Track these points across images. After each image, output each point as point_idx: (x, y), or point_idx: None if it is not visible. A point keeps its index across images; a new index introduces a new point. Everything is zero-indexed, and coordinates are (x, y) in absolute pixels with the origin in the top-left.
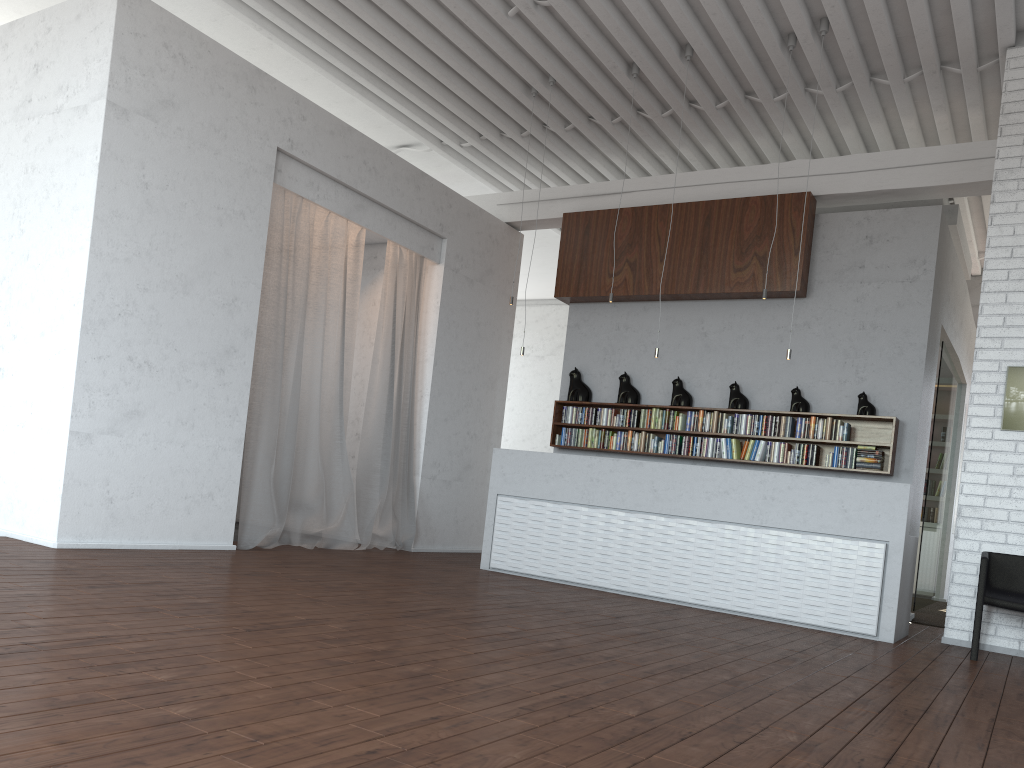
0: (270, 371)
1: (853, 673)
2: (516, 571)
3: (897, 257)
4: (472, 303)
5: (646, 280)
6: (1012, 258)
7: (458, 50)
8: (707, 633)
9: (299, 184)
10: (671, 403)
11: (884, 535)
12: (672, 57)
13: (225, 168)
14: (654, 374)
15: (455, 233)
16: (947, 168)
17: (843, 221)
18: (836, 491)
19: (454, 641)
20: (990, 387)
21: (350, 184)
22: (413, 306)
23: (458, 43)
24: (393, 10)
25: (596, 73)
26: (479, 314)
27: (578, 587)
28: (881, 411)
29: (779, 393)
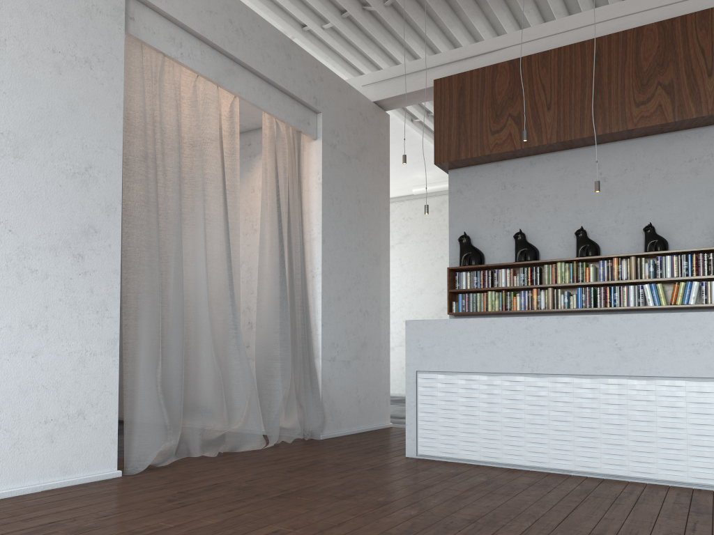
0: (145, 256)
1: None
2: (450, 457)
3: None
4: (351, 180)
5: (534, 131)
6: None
7: None
8: None
9: (158, 38)
10: (577, 255)
11: None
12: None
13: (58, 2)
14: (551, 228)
15: (329, 108)
16: None
17: None
18: None
19: None
20: None
21: (217, 43)
22: (295, 183)
23: None
24: None
25: None
26: (358, 191)
27: (534, 472)
28: None
29: (702, 229)
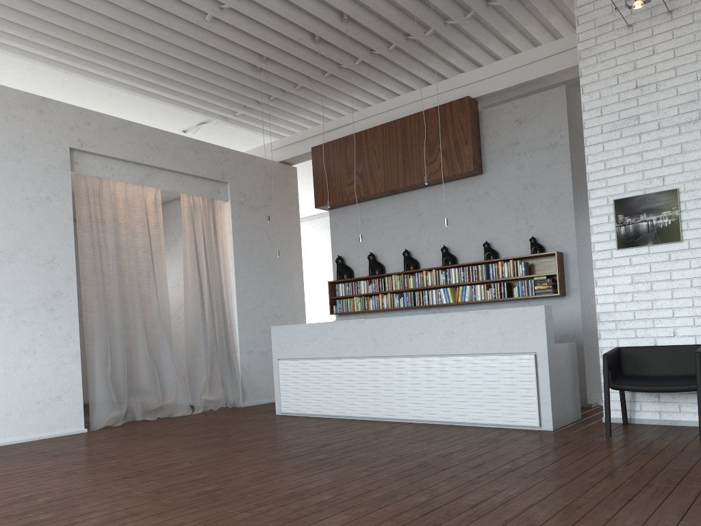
0: (95, 302)
1: (463, 472)
2: (298, 413)
3: (540, 130)
4: (260, 223)
5: (371, 184)
6: (602, 116)
7: (194, 52)
8: (384, 449)
9: (95, 169)
10: (404, 269)
11: (532, 348)
12: (335, 22)
13: (28, 170)
14: (391, 250)
15: (235, 177)
16: (563, 56)
17: (498, 112)
18: (494, 320)
19: (127, 498)
20: (604, 218)
21: (137, 161)
22: (211, 235)
23: (187, 47)
24: (130, 35)
25: (292, 46)
26: (268, 230)
27: (336, 419)
28: (549, 248)
29: (476, 248)
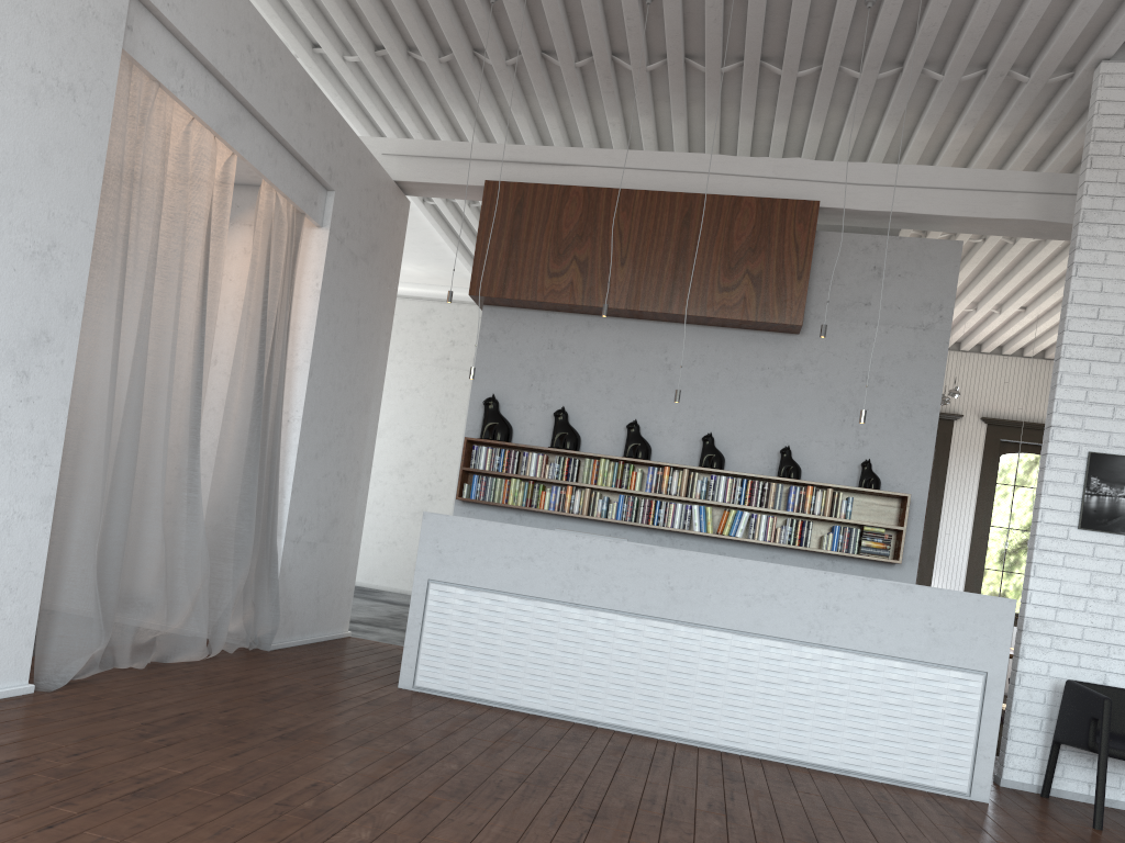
0: (98, 377)
1: None
2: (457, 693)
3: (910, 297)
4: (354, 290)
5: (601, 287)
6: (1098, 320)
7: None
8: (861, 837)
9: (157, 60)
10: (626, 454)
11: (981, 664)
12: None
13: None
14: (599, 413)
15: (344, 185)
16: (974, 197)
17: (847, 244)
18: (922, 603)
19: None
20: (1067, 475)
21: (228, 79)
22: (287, 286)
23: None
24: None
25: None
26: (360, 306)
27: (557, 721)
28: (884, 484)
29: (762, 452)
